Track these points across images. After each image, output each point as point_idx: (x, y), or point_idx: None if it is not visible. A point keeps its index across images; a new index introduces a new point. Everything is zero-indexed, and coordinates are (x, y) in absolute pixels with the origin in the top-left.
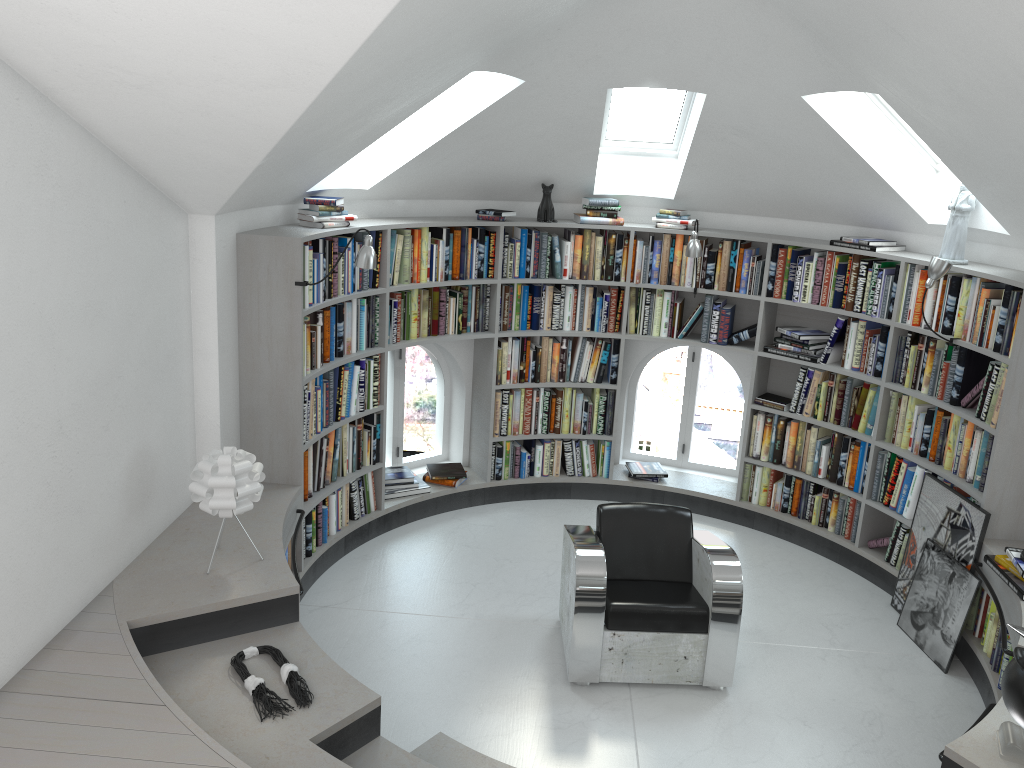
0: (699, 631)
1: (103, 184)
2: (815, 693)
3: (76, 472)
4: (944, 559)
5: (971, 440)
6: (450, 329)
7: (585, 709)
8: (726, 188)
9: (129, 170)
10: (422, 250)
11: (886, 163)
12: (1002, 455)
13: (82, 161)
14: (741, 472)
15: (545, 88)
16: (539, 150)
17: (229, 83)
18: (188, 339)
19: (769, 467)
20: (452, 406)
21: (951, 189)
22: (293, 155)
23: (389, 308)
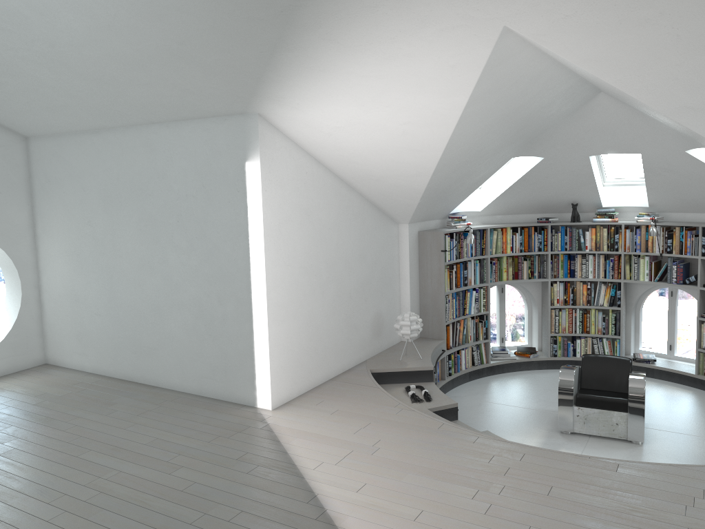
0: (623, 411)
1: (366, 213)
2: (693, 452)
3: (355, 313)
4: None
5: None
6: (524, 276)
7: (562, 440)
8: (674, 199)
9: (376, 207)
10: (507, 238)
11: None
12: None
13: (360, 205)
14: (696, 357)
15: (556, 159)
16: (564, 187)
17: (402, 176)
18: (398, 273)
19: None
20: (532, 319)
21: None
22: (433, 198)
23: (490, 265)
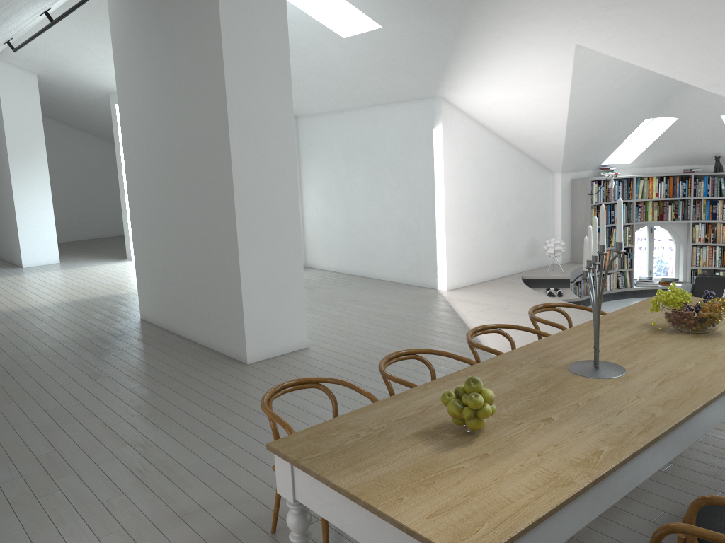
0: None
1: (524, 164)
2: None
3: (512, 236)
4: None
5: None
6: (668, 218)
7: None
8: None
9: (533, 160)
10: (653, 185)
11: None
12: None
13: (518, 158)
14: None
15: (690, 119)
16: (704, 142)
17: (545, 136)
18: (552, 211)
19: None
20: (679, 256)
21: None
22: (577, 152)
23: (637, 208)
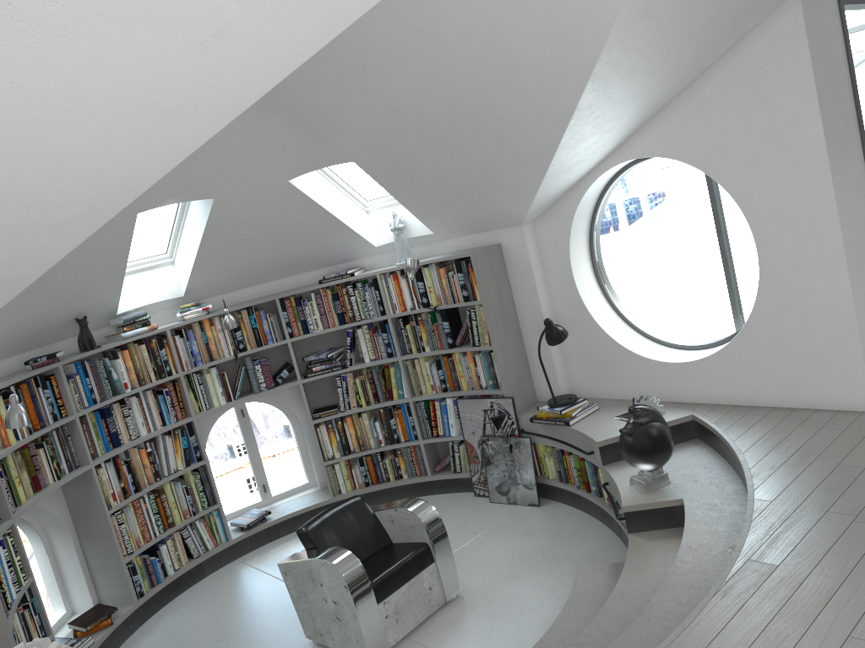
0: (430, 563)
1: None
2: (501, 560)
3: None
4: (500, 441)
5: (474, 363)
6: (50, 478)
7: None
8: (226, 272)
9: None
10: (1, 413)
11: (344, 214)
12: (502, 359)
13: None
14: (326, 475)
15: None
16: (77, 286)
17: (20, 233)
18: None
19: (345, 459)
20: (59, 559)
21: (382, 220)
22: None
23: None
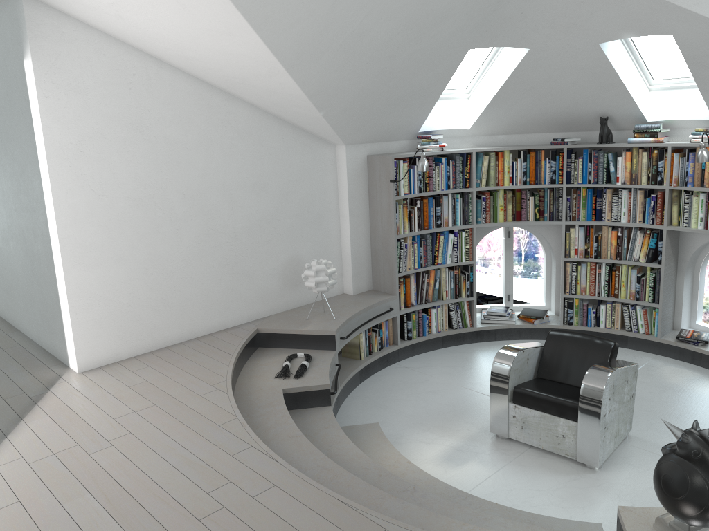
0: (572, 419)
1: (267, 130)
2: None
3: (246, 258)
4: None
5: None
6: (530, 217)
7: (486, 448)
8: None
9: (286, 123)
10: (504, 165)
11: None
12: None
13: (252, 120)
14: None
15: (550, 51)
16: (580, 93)
17: (261, 76)
18: (335, 209)
19: None
20: (551, 273)
21: None
22: (351, 109)
23: (479, 201)
